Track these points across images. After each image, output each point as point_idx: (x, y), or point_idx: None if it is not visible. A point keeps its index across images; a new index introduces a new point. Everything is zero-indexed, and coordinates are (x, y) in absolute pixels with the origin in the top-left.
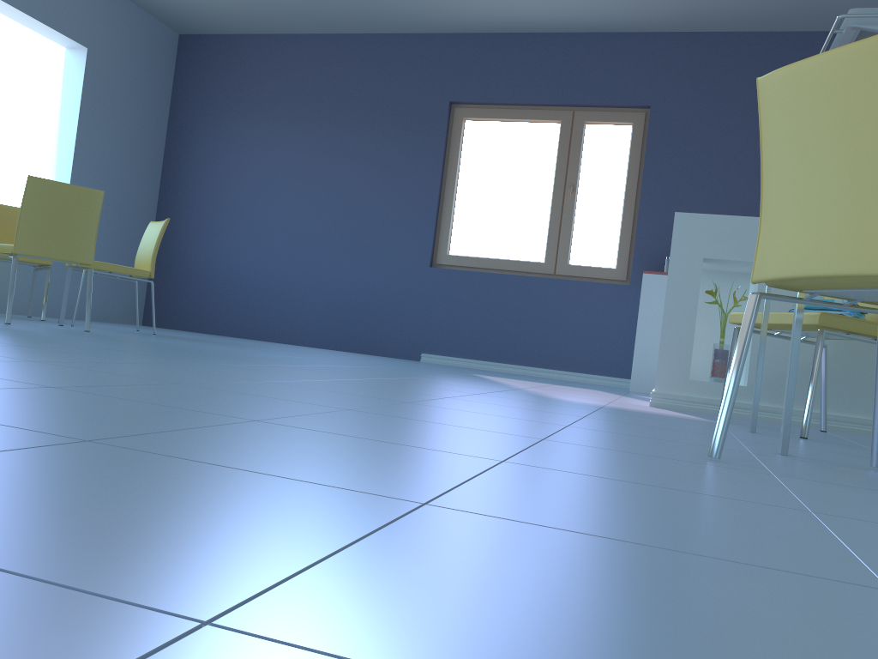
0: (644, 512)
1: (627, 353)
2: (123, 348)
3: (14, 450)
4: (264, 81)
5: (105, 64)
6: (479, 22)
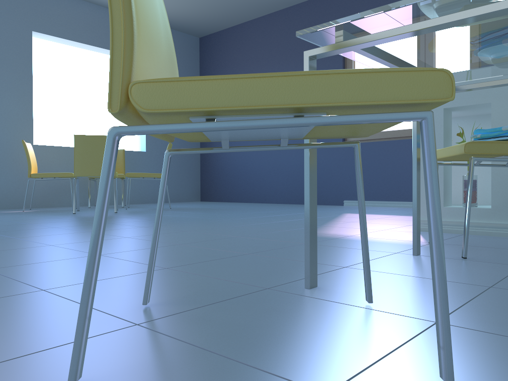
0: None
1: None
2: (72, 225)
3: None
4: (241, 52)
5: None
6: None
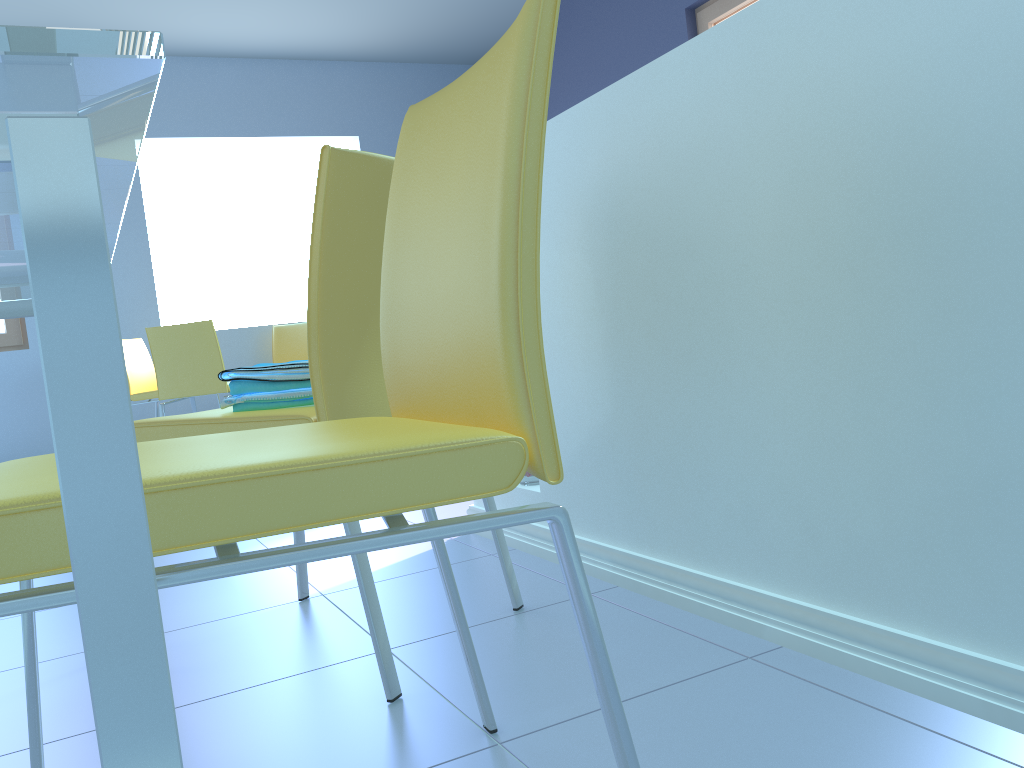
0: None
1: None
2: None
3: None
4: None
5: (384, 142)
6: None
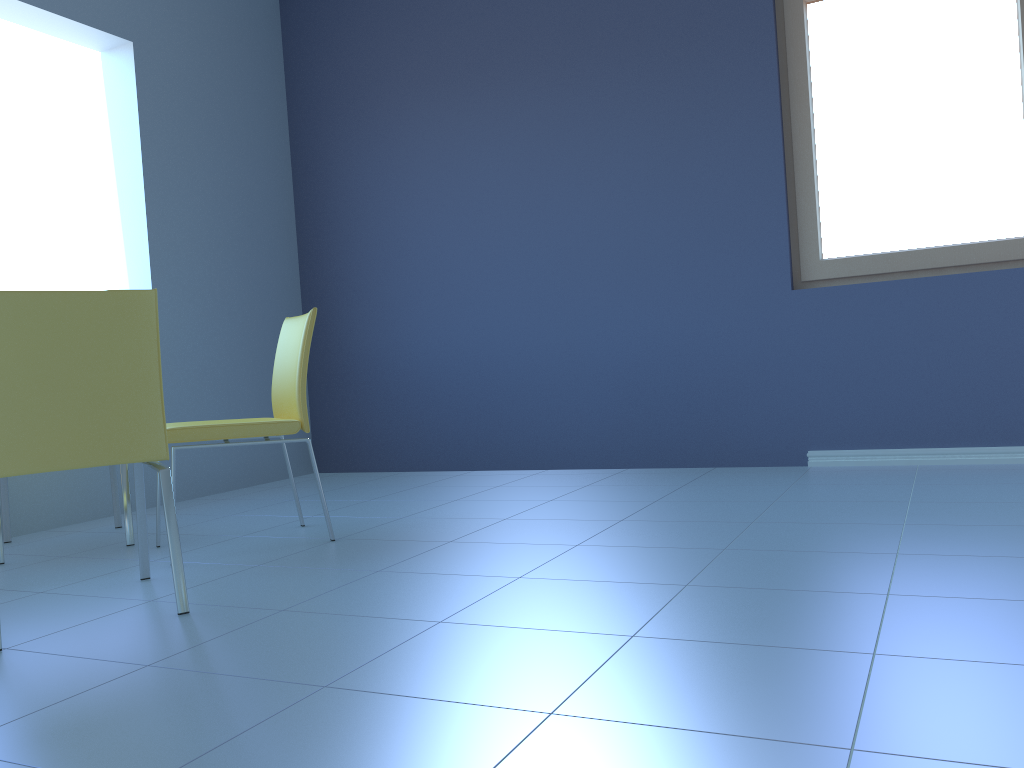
0: None
1: None
2: None
3: None
4: (427, 35)
5: (168, 65)
6: None
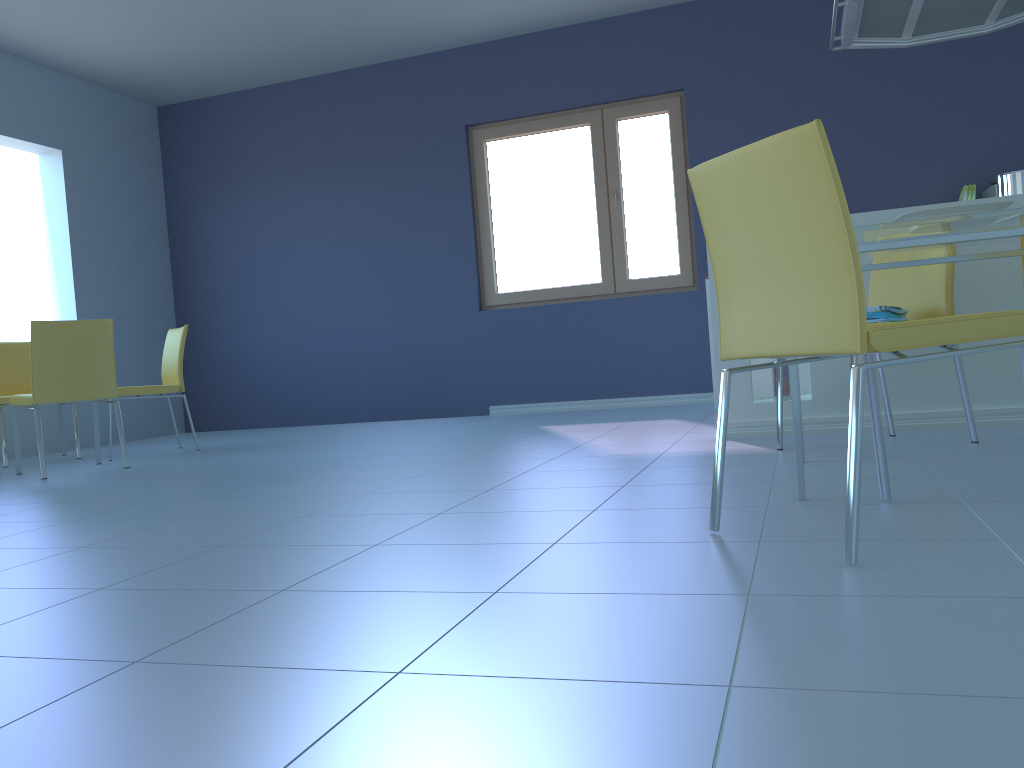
0: (586, 636)
1: (709, 365)
2: (165, 493)
3: (79, 690)
4: (260, 142)
5: (84, 162)
6: (479, 32)
